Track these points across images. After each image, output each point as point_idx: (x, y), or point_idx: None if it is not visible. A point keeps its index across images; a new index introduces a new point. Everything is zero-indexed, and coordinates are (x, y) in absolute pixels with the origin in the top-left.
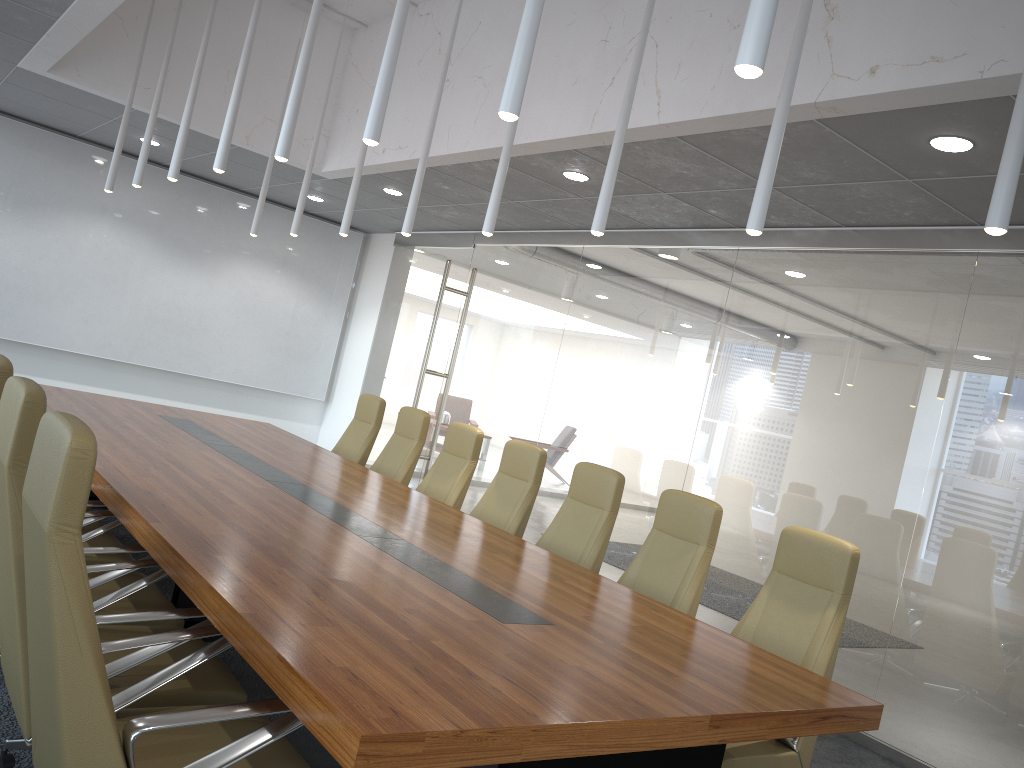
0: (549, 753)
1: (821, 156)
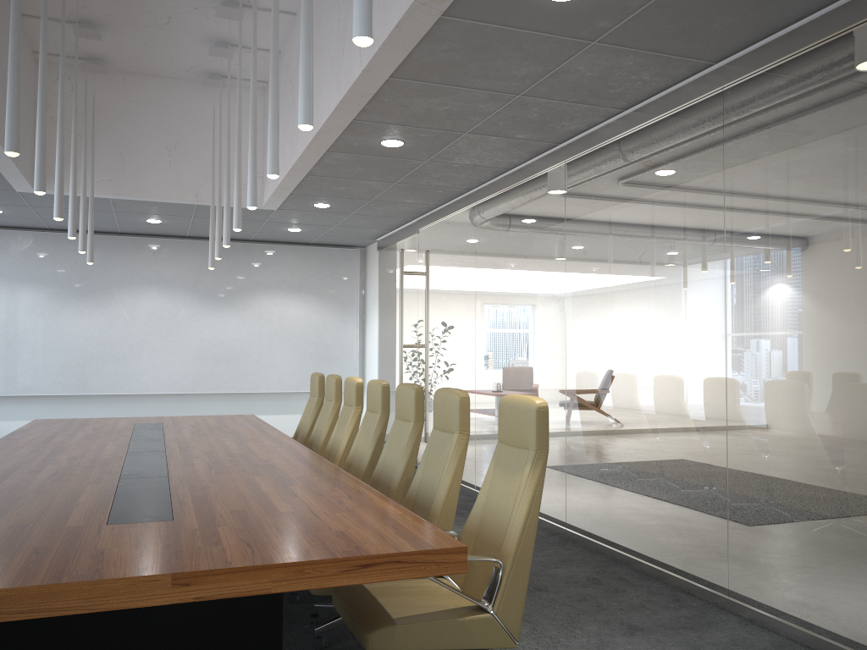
0: None
1: (502, 49)
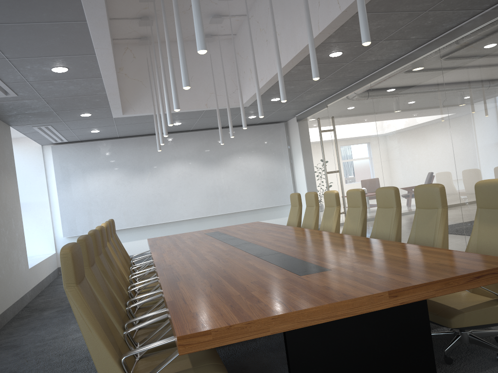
0: (287, 328)
1: None
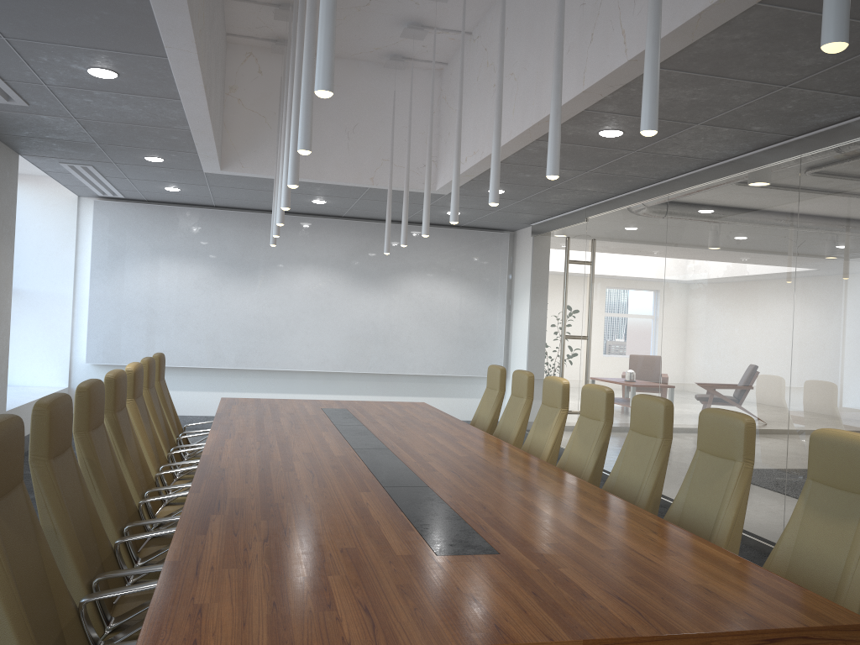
0: None
1: (802, 38)
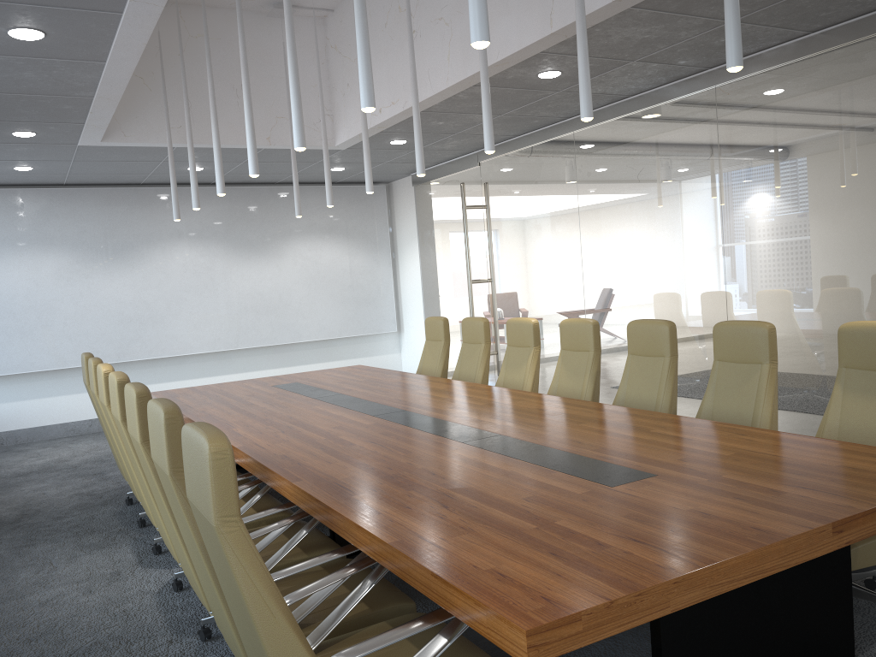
0: (694, 598)
1: None
